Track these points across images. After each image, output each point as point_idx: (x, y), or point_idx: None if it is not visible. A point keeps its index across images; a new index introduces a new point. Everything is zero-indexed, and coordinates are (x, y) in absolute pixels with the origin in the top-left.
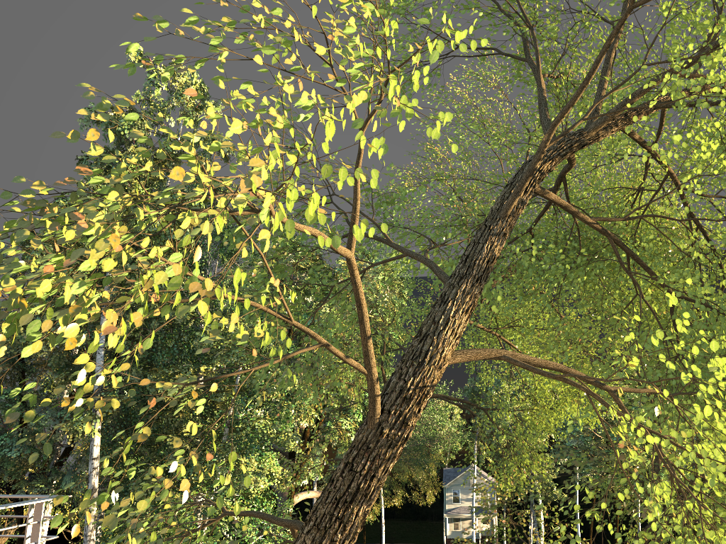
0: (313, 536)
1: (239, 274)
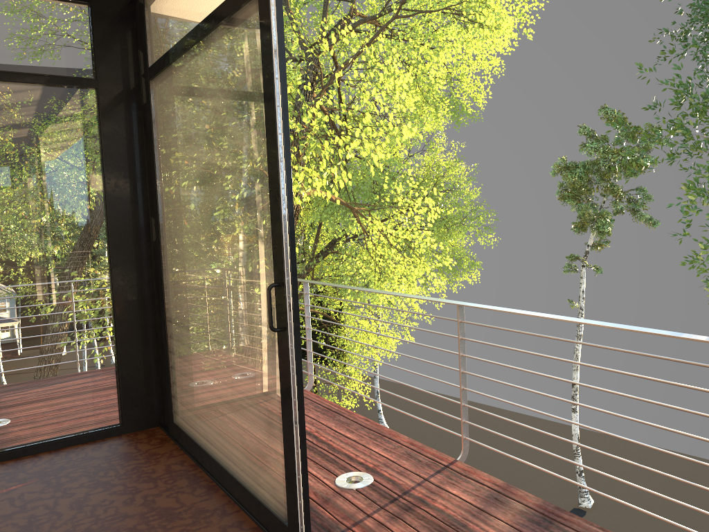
0: None
1: (344, 173)
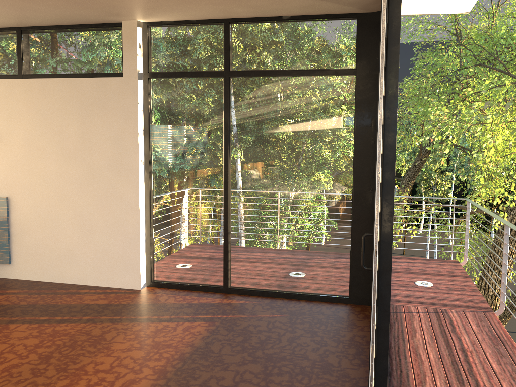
0: None
1: None
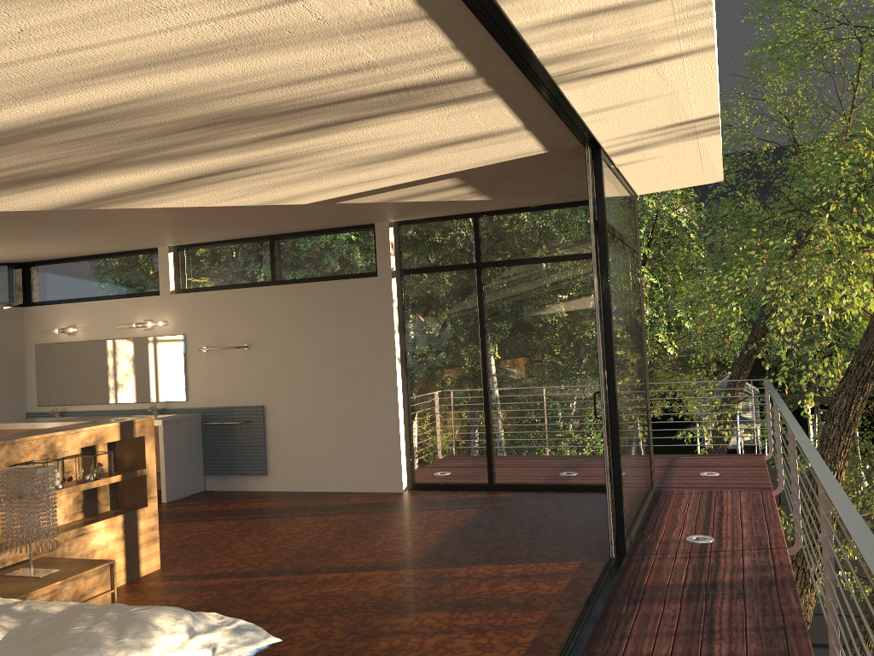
0: (847, 398)
1: None
